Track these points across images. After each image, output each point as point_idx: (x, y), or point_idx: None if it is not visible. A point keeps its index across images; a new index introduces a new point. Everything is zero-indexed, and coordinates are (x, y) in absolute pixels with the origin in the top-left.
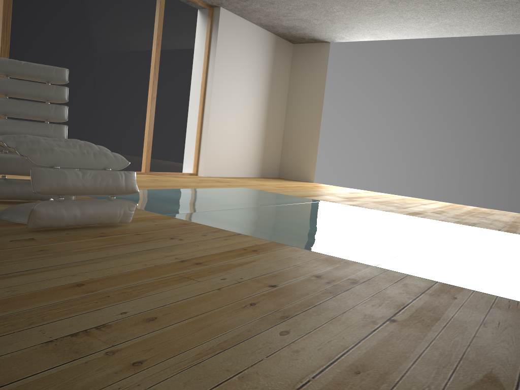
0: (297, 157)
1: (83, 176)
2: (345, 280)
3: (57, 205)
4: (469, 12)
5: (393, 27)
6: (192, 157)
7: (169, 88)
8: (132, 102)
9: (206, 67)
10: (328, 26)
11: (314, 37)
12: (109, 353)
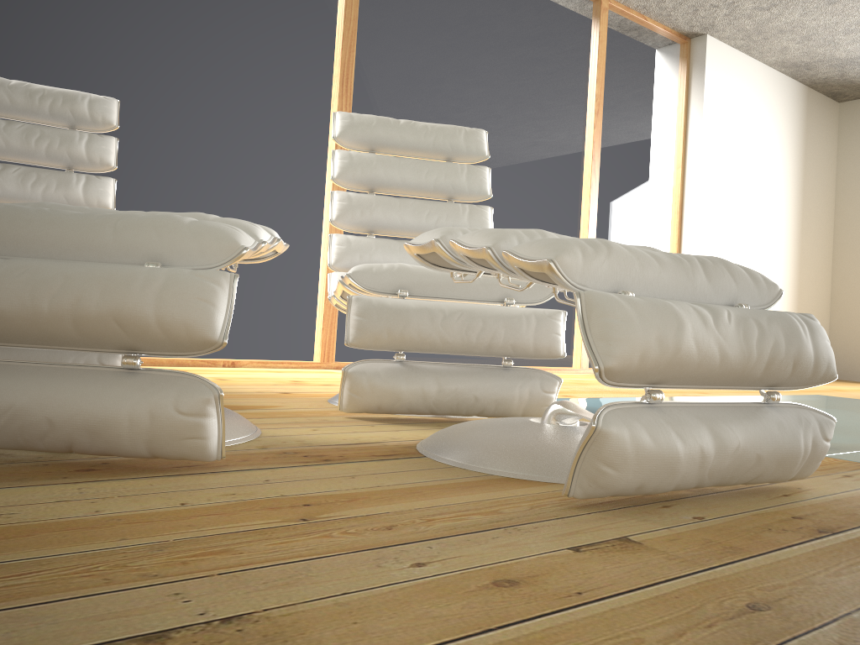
0: None
1: (715, 321)
2: None
3: (652, 419)
4: None
5: None
6: None
7: (619, 198)
8: (554, 228)
9: (682, 155)
10: None
11: None
12: None
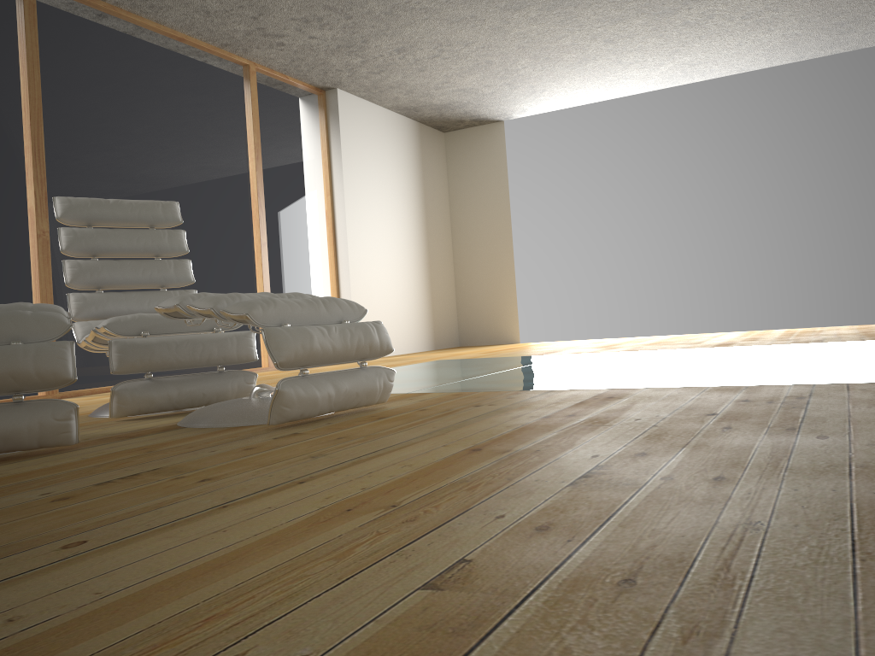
0: (484, 308)
1: (328, 332)
2: (784, 397)
3: (304, 383)
4: (721, 41)
5: (605, 81)
6: None
7: (283, 225)
8: (234, 255)
9: (329, 185)
10: (505, 94)
11: (479, 117)
12: (667, 479)
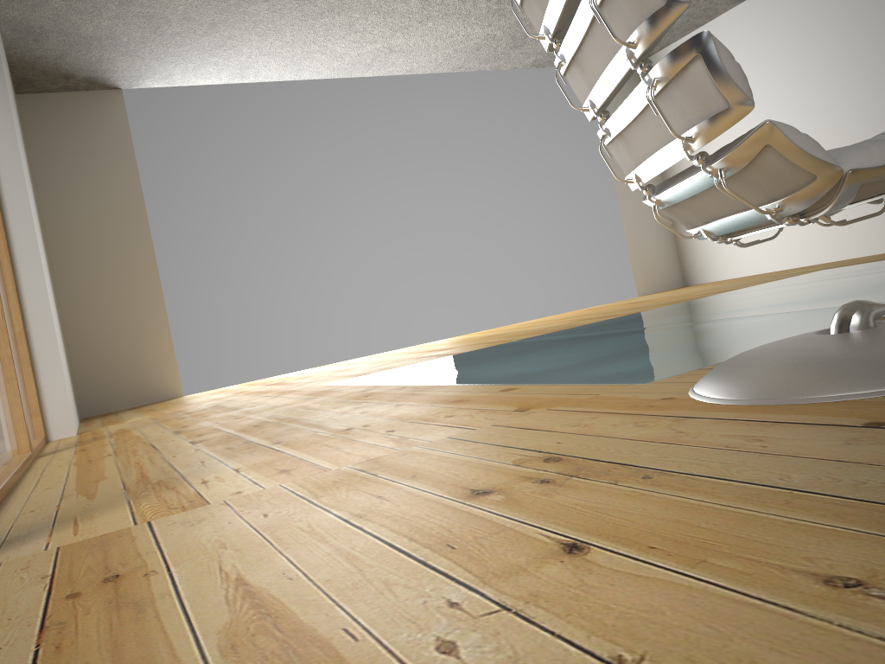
0: (120, 355)
1: None
2: None
3: None
4: (449, 26)
5: (303, 51)
6: (29, 388)
7: None
8: None
9: None
10: (187, 40)
11: (103, 74)
12: None
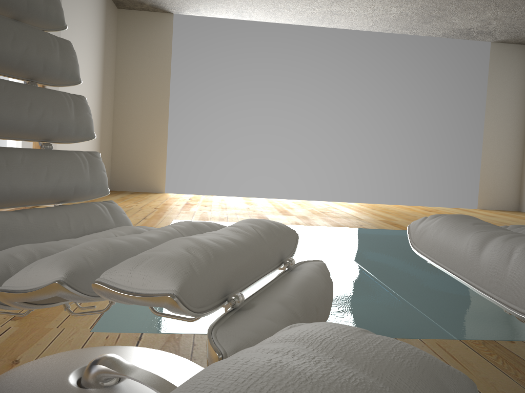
0: (137, 162)
1: None
2: None
3: None
4: (370, 3)
5: (274, 7)
6: None
7: None
8: None
9: None
10: None
11: (160, 4)
12: None
